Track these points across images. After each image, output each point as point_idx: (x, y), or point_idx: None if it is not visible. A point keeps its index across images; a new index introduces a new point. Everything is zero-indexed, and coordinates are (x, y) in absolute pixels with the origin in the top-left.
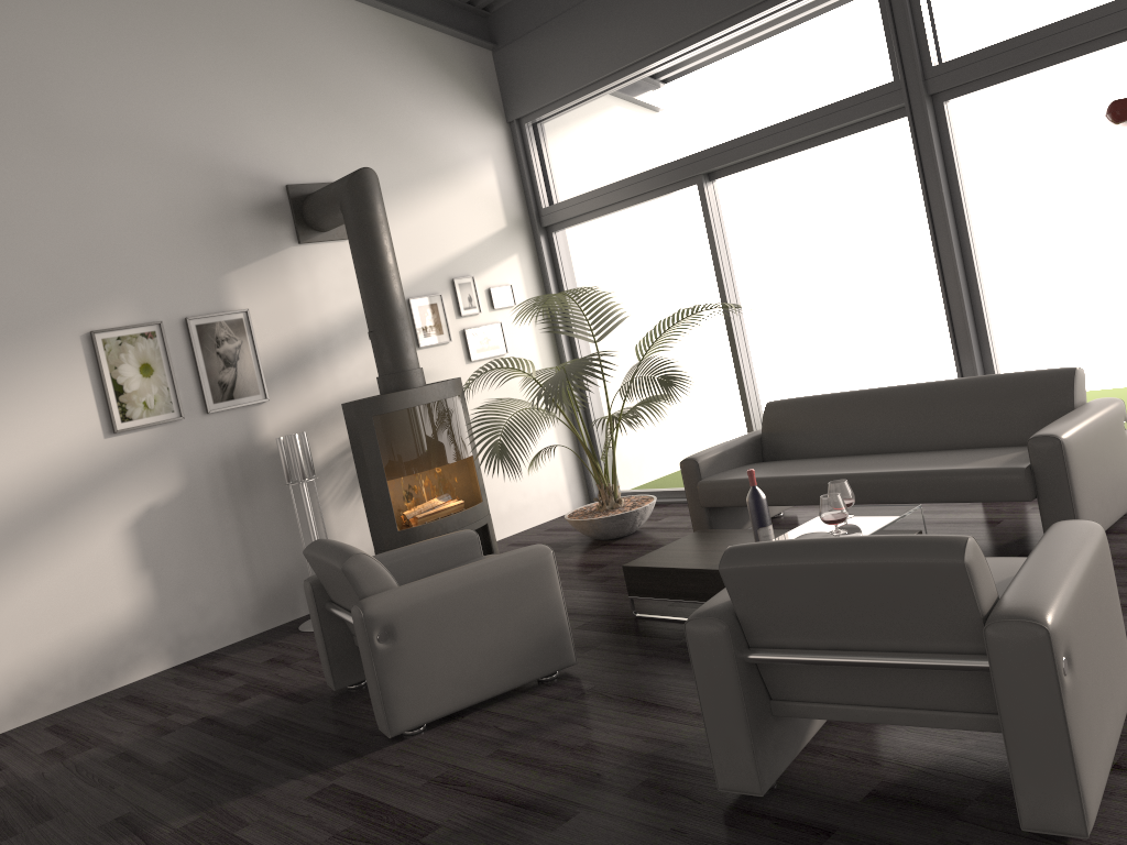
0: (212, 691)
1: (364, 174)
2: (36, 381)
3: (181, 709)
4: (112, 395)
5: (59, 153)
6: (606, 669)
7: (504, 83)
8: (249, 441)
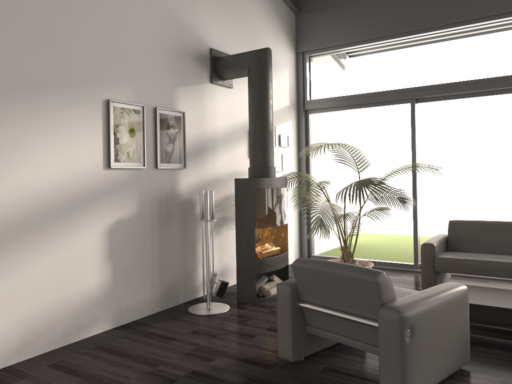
0: (173, 350)
1: (268, 51)
2: (73, 122)
3: (161, 362)
4: (112, 143)
5: None
6: (490, 367)
7: (299, 32)
8: (172, 190)
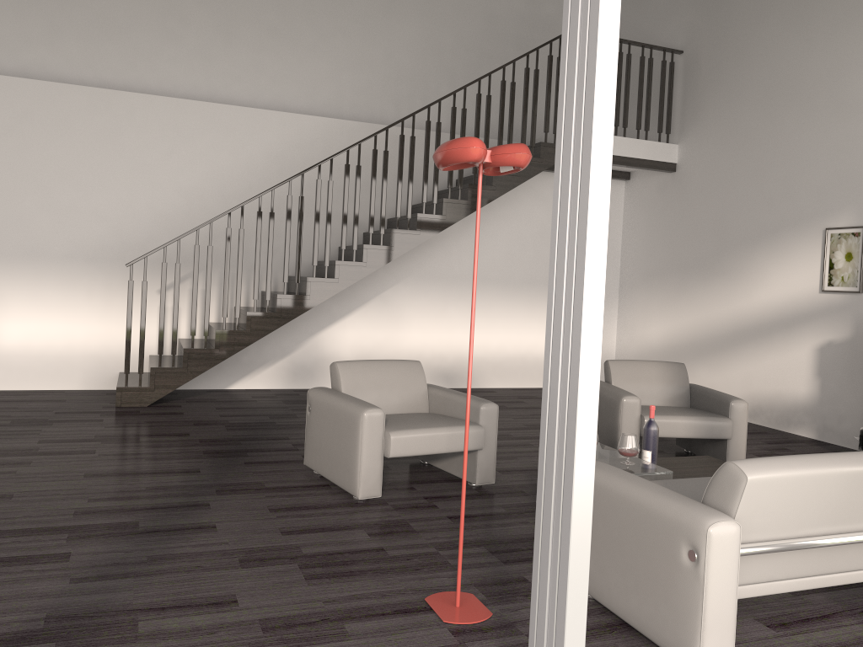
0: None
1: None
2: (797, 253)
3: None
4: (827, 268)
5: (840, 117)
6: None
7: None
8: None
